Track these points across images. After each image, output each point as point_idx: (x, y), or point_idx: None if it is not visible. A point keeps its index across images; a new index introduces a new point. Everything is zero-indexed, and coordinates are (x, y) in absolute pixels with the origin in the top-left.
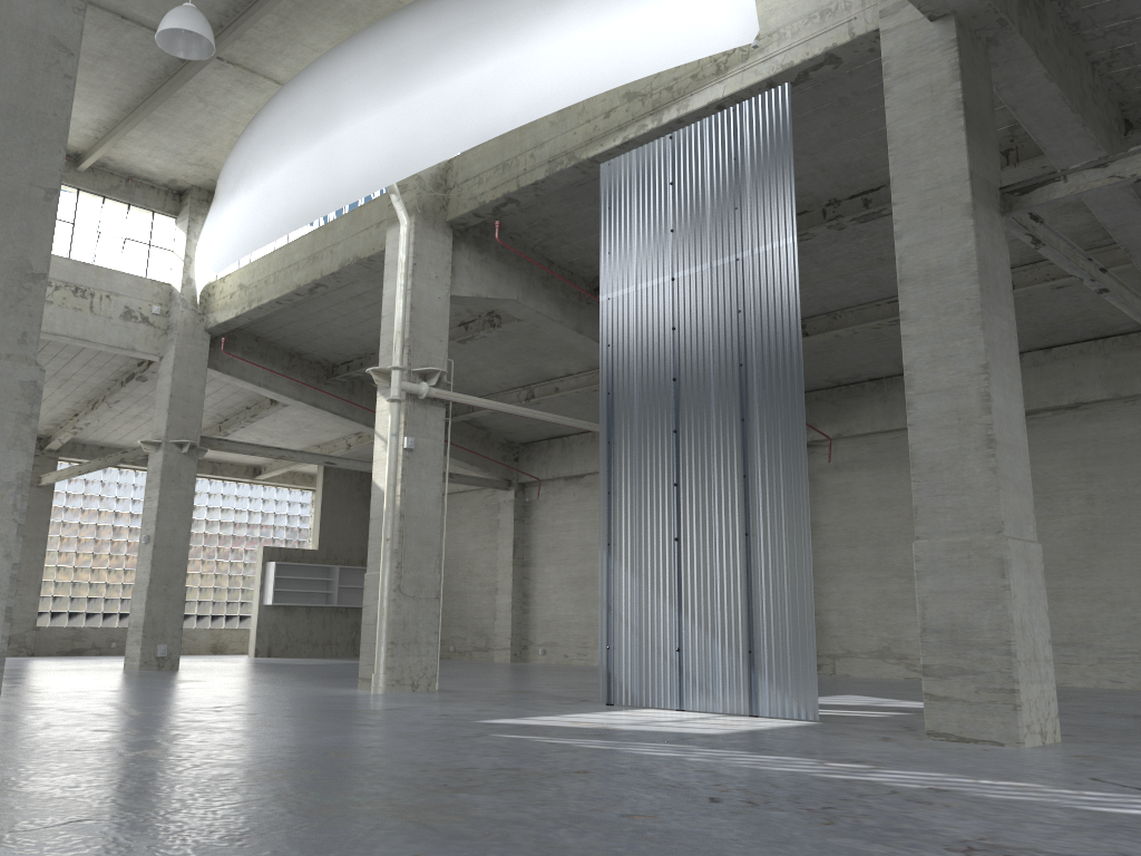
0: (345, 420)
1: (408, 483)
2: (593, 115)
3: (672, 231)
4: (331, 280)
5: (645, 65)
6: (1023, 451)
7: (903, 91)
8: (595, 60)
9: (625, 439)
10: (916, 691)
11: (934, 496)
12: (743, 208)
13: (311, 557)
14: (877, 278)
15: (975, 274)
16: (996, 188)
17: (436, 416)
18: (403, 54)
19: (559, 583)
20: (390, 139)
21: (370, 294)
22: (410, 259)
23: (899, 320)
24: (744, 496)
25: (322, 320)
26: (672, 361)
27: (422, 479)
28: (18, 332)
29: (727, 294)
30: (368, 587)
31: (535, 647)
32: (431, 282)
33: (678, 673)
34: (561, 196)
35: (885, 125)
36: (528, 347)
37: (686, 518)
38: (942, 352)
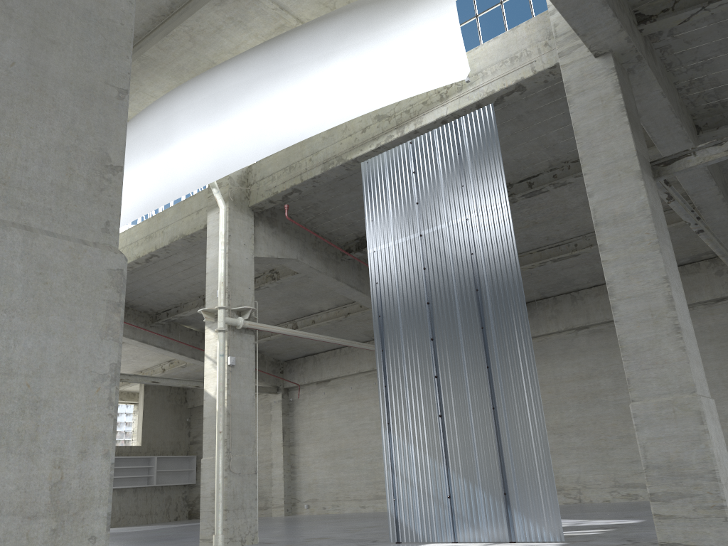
0: (165, 351)
1: (232, 389)
2: (353, 131)
3: (417, 203)
4: (162, 251)
5: (393, 95)
6: (693, 335)
7: (581, 102)
8: (358, 93)
9: (395, 347)
10: (586, 512)
11: (641, 370)
12: (468, 186)
13: (136, 451)
14: (531, 235)
15: (650, 216)
16: (648, 162)
17: (248, 340)
18: (221, 94)
19: (317, 456)
20: (212, 151)
21: (187, 261)
22: (226, 232)
23: (546, 262)
24: (489, 381)
25: (151, 281)
26: (425, 291)
27: (241, 386)
28: (101, 221)
29: (461, 243)
30: (204, 469)
31: (301, 503)
32: (241, 248)
33: (450, 514)
34: (327, 187)
35: (545, 133)
36: (295, 293)
37: (447, 400)
38: (633, 270)
